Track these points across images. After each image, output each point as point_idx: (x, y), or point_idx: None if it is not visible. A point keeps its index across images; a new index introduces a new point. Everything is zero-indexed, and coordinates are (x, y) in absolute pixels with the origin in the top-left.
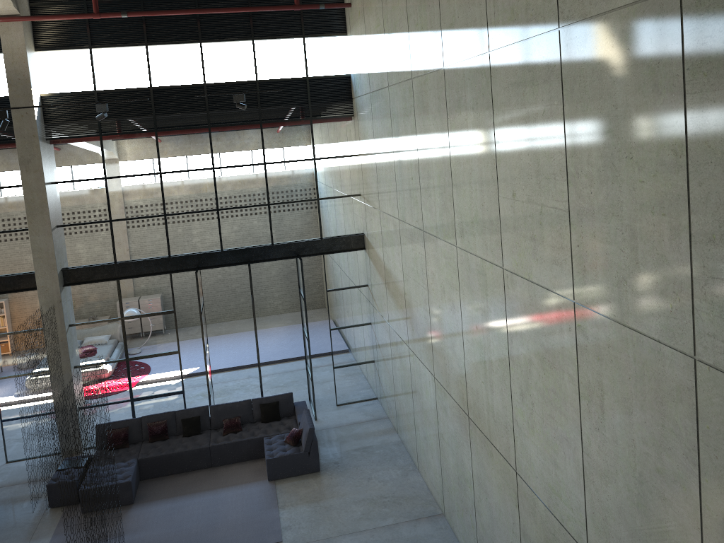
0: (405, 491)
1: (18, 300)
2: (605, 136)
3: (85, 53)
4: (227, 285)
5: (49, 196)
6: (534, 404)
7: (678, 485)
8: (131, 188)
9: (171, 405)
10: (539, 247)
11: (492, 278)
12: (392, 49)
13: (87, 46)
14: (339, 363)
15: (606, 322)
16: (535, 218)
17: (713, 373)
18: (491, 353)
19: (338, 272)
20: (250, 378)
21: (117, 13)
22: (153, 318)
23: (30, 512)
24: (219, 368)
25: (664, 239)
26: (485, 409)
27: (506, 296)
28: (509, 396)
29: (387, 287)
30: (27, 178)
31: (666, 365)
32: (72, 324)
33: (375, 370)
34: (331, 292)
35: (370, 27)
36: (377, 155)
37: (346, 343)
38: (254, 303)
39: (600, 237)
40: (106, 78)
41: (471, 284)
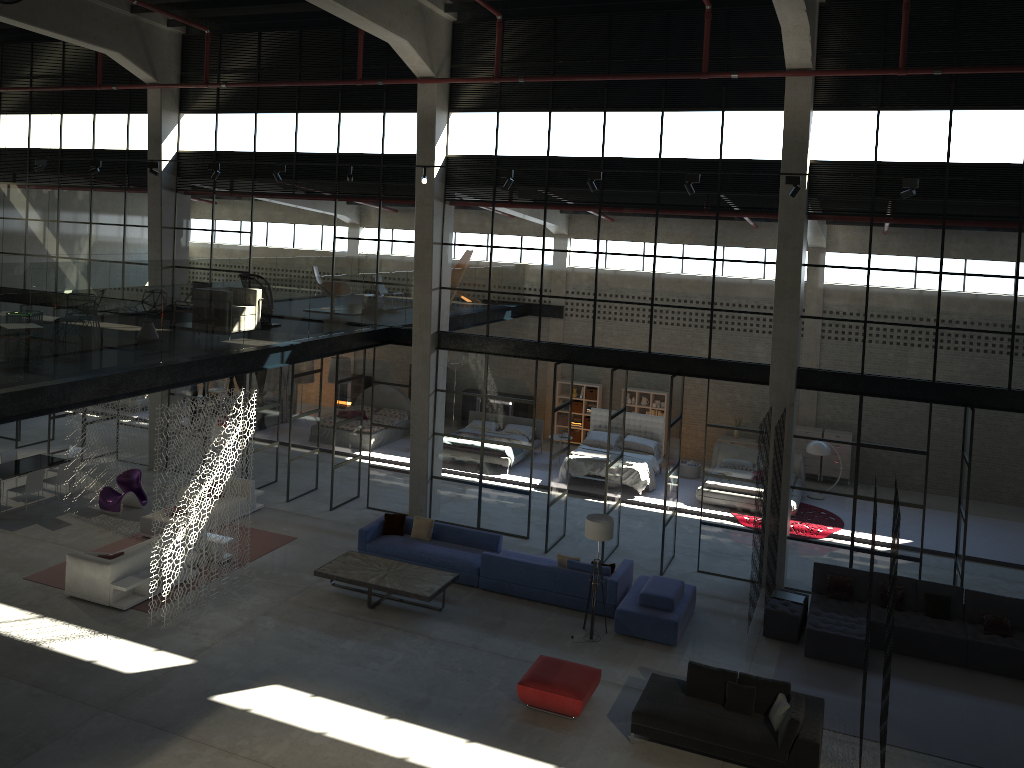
0: None
1: (742, 391)
2: None
3: (870, 115)
4: (945, 445)
5: (801, 279)
6: None
7: None
8: (897, 286)
9: (900, 572)
10: None
11: None
12: None
13: (874, 107)
14: None
15: None
16: None
17: None
18: None
19: None
20: (994, 578)
21: (929, 69)
22: (897, 454)
23: (741, 631)
24: (943, 551)
25: None
26: None
27: None
28: None
29: None
30: (783, 255)
31: None
32: (797, 436)
33: None
34: None
35: None
36: None
37: None
38: None
39: None
40: (891, 147)
41: None
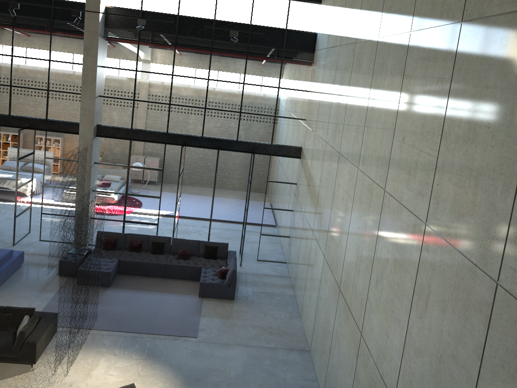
0: (287, 329)
1: (66, 138)
2: (474, 108)
3: None
4: (204, 163)
5: (98, 74)
6: (383, 290)
7: (464, 370)
8: (151, 81)
9: (148, 231)
10: (411, 180)
11: (376, 196)
12: (348, 19)
13: None
14: (265, 232)
15: (444, 243)
16: (413, 159)
17: (507, 296)
18: (364, 248)
19: (278, 170)
20: (204, 227)
21: None
22: (148, 171)
23: (46, 274)
24: (186, 216)
25: (497, 192)
26: (351, 286)
27: (382, 210)
28: (368, 281)
29: (308, 188)
30: (87, 60)
31: (476, 283)
32: (96, 162)
33: (289, 243)
34: (270, 182)
35: (337, 0)
36: (321, 93)
37: (272, 219)
38: (215, 177)
39: (454, 181)
40: (150, 2)
41: (361, 197)
